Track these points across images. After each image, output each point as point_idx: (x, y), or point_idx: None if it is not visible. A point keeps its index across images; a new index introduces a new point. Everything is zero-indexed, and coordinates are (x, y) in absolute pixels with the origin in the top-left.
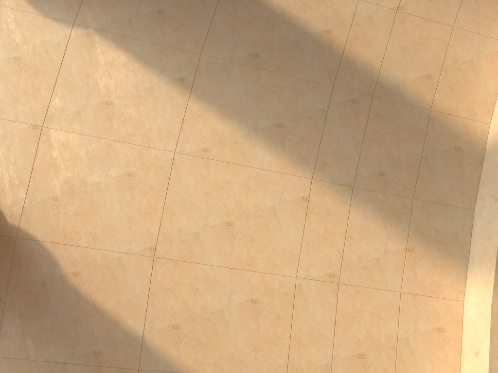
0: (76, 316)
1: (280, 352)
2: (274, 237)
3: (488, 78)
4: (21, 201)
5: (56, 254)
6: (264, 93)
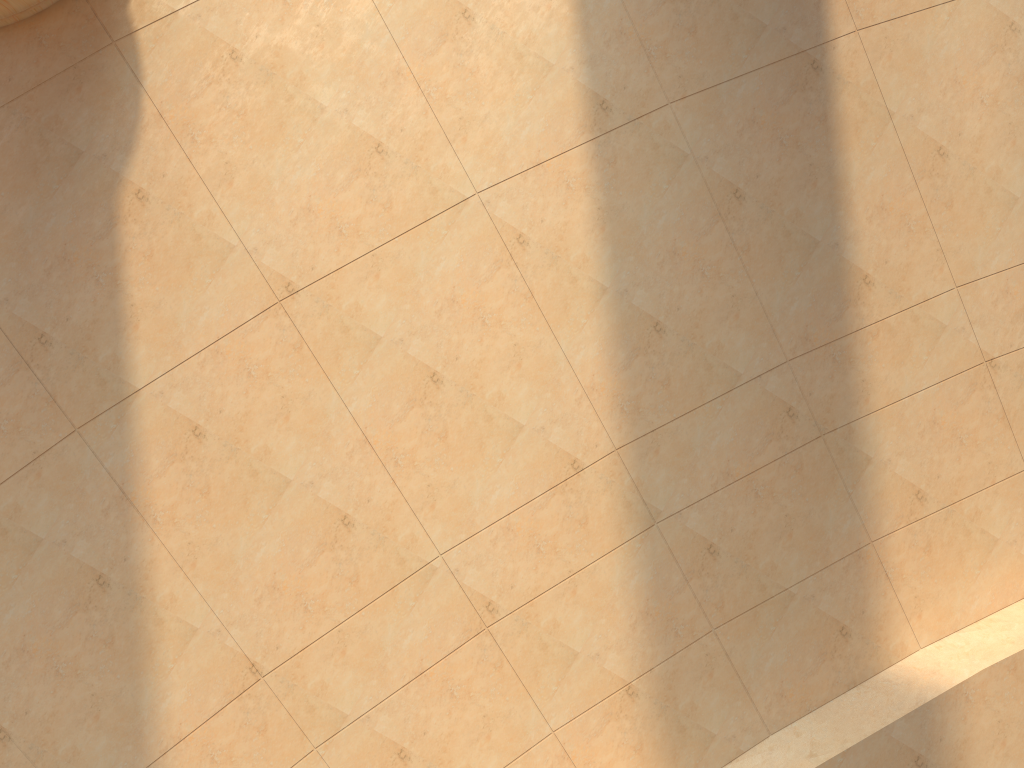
0: (72, 254)
1: (301, 629)
2: (473, 467)
3: (988, 588)
4: (181, 1)
5: (145, 135)
6: (689, 260)
